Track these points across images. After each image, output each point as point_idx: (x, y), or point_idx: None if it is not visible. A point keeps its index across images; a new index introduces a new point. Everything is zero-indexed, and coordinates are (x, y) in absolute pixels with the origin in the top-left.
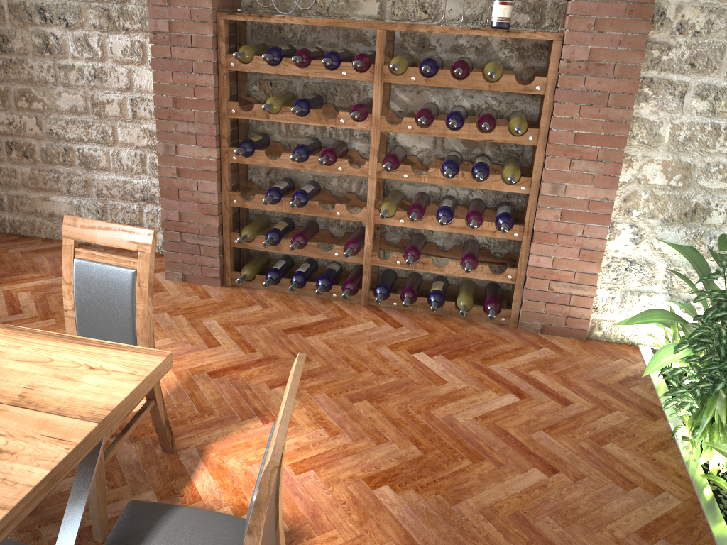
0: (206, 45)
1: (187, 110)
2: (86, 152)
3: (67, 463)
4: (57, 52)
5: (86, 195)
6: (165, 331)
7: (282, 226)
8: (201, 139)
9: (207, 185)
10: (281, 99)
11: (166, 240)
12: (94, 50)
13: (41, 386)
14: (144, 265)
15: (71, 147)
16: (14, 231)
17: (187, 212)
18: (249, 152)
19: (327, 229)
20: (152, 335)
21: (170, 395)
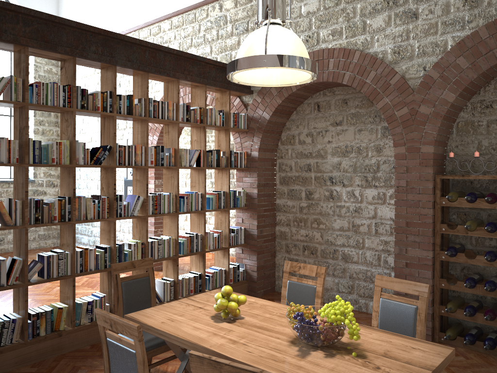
0: (428, 192)
1: (414, 228)
2: (345, 252)
3: None
4: (336, 199)
5: (342, 277)
6: None
7: (475, 304)
8: (422, 245)
9: (425, 273)
10: (475, 222)
11: None
12: (356, 197)
13: (392, 351)
14: (422, 304)
15: (337, 249)
16: None
17: None
18: (453, 254)
19: None
20: None
21: None
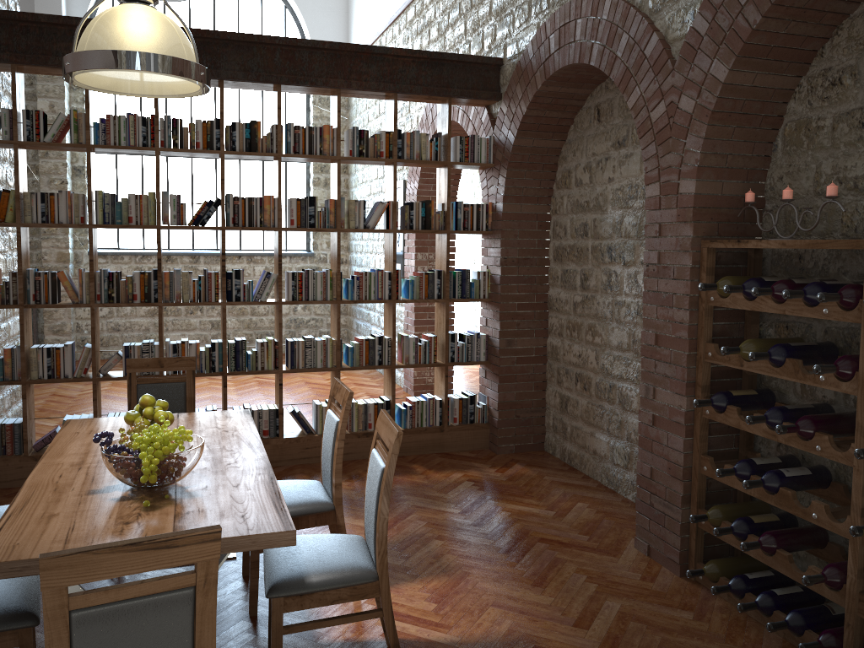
0: (685, 276)
1: (666, 349)
2: (623, 391)
3: None
4: (614, 289)
5: (619, 437)
6: (558, 591)
7: (765, 518)
8: (674, 383)
9: (675, 440)
10: (760, 343)
11: (639, 499)
12: (639, 286)
13: (205, 512)
14: (387, 464)
15: (614, 383)
16: (569, 462)
17: (657, 469)
18: (719, 406)
19: (840, 545)
20: (384, 538)
21: (475, 645)
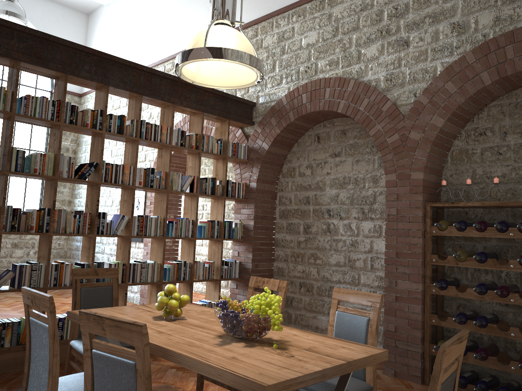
0: (418, 220)
1: (404, 259)
2: None
3: (330, 371)
4: (333, 232)
5: None
6: None
7: (468, 343)
8: (412, 277)
9: (414, 307)
10: (466, 252)
11: (385, 345)
12: (353, 230)
13: (318, 347)
14: (374, 314)
15: (333, 285)
16: None
17: (400, 325)
18: (444, 286)
19: (505, 352)
20: None
21: None
